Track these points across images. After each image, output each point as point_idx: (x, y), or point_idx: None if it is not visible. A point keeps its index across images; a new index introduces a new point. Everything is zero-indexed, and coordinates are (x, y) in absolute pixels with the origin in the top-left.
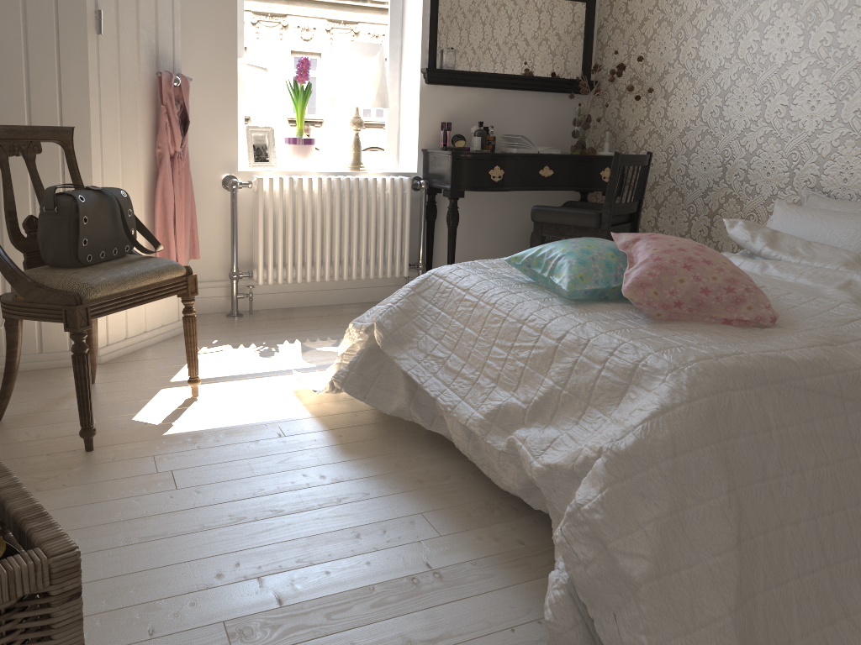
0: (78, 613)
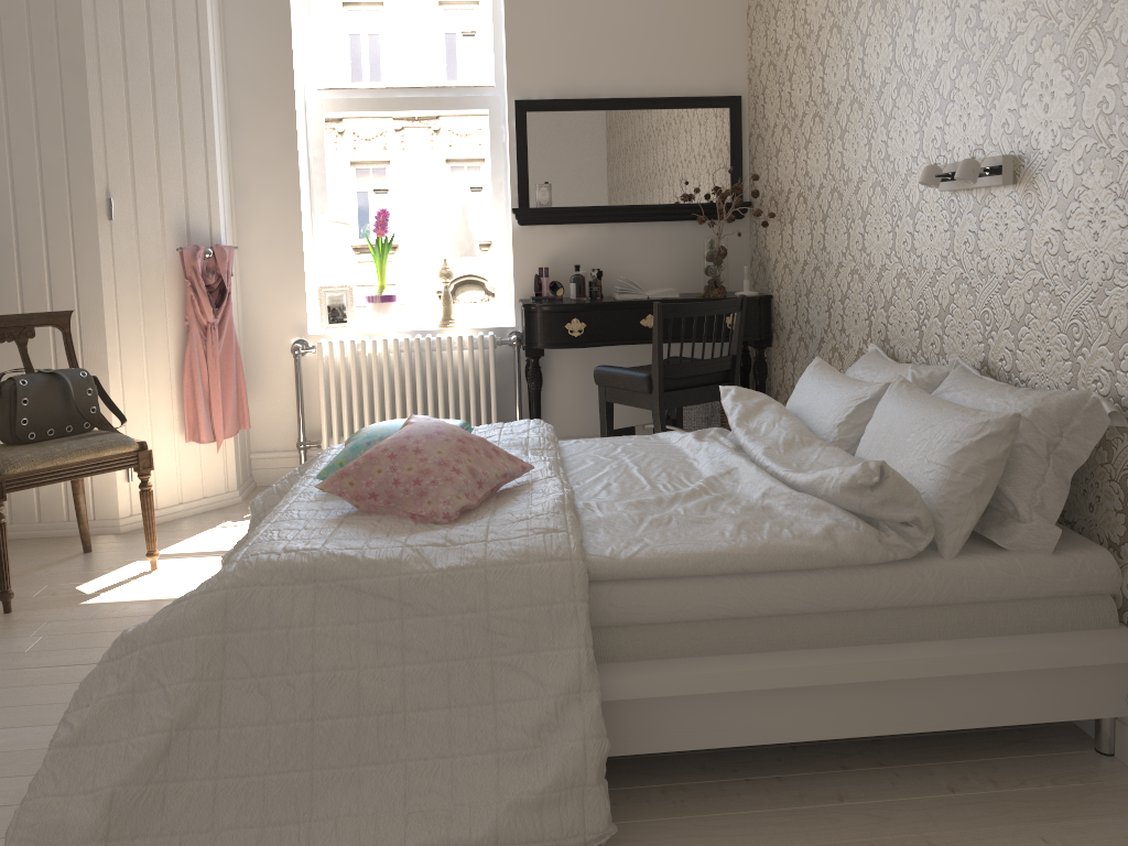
0: None
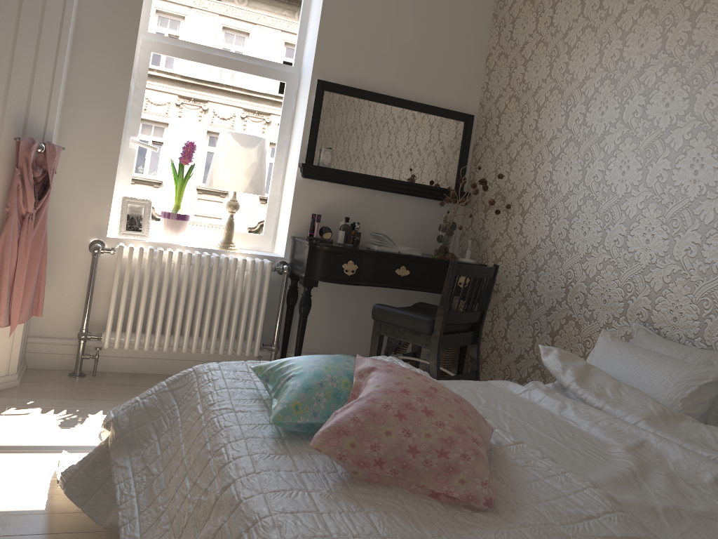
0: None
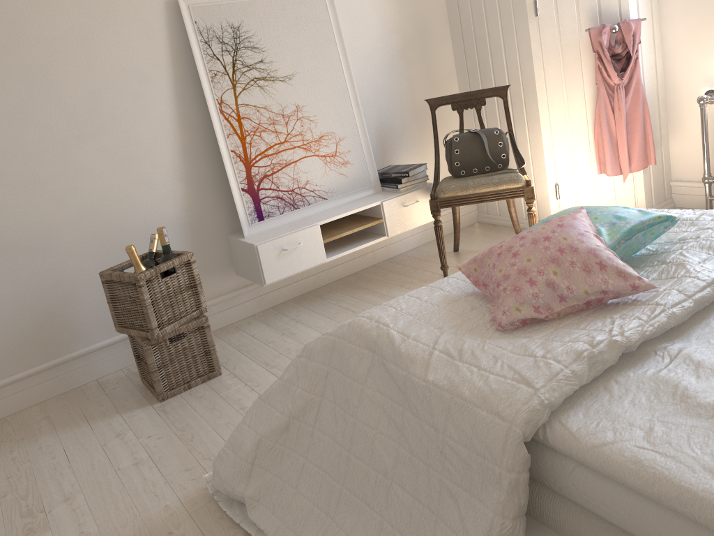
0: (141, 291)
